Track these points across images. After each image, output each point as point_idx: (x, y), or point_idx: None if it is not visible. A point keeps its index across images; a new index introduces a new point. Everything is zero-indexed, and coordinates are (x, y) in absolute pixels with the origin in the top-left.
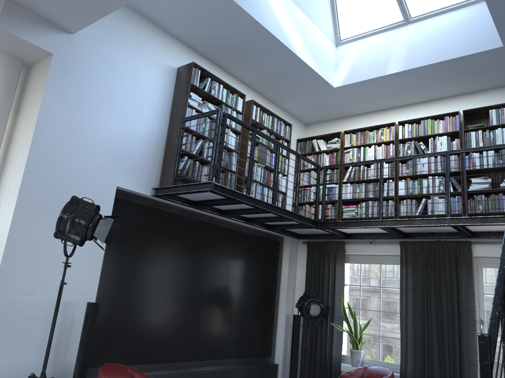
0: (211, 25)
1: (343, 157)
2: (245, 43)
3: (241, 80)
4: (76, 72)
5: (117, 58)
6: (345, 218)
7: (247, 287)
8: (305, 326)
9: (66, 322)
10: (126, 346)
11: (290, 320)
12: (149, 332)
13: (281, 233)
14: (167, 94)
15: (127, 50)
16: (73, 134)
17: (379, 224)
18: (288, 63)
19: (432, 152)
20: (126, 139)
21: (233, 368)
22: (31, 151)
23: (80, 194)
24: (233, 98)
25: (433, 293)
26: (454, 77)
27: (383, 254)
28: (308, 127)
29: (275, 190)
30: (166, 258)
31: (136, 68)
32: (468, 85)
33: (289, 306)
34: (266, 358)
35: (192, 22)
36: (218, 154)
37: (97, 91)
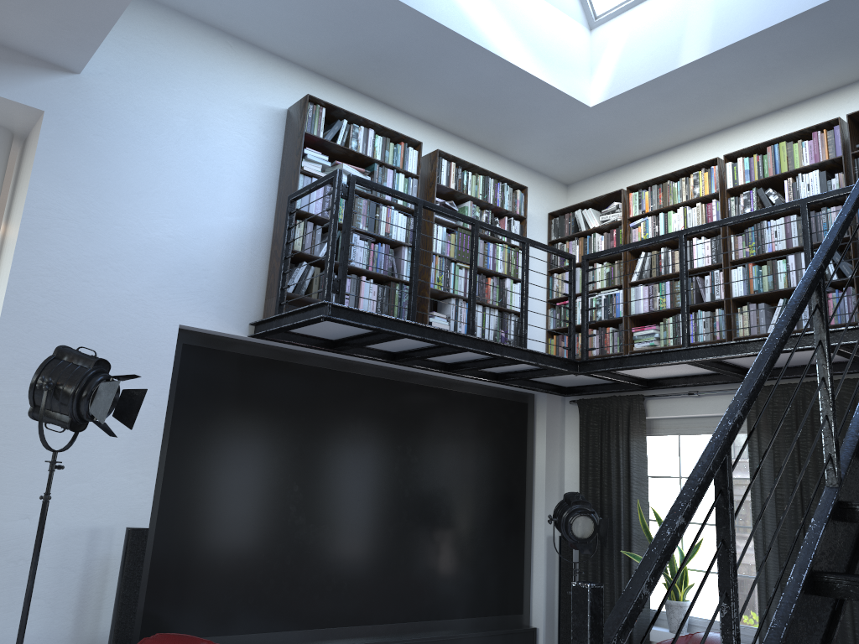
0: (328, 24)
1: (629, 237)
2: (399, 48)
3: (421, 118)
4: (90, 137)
5: (167, 105)
6: (638, 350)
7: (462, 489)
8: (581, 556)
9: (95, 562)
10: (219, 602)
11: (556, 546)
12: (265, 577)
13: (525, 387)
14: (269, 158)
15: (185, 90)
16: (90, 242)
17: (684, 356)
18: (488, 74)
19: (775, 205)
20: (192, 242)
21: (439, 637)
22: (13, 277)
23: (109, 343)
24: (396, 151)
25: (812, 485)
26: (820, 49)
27: (717, 415)
28: (571, 189)
29: (473, 309)
30: (291, 445)
31: (204, 118)
32: (856, 64)
33: (552, 522)
34: (512, 618)
35: (294, 25)
36: (340, 252)
37: (132, 166)
